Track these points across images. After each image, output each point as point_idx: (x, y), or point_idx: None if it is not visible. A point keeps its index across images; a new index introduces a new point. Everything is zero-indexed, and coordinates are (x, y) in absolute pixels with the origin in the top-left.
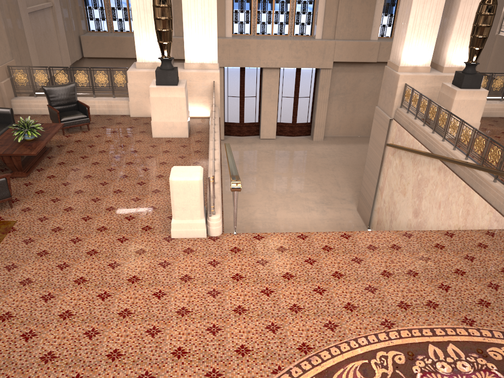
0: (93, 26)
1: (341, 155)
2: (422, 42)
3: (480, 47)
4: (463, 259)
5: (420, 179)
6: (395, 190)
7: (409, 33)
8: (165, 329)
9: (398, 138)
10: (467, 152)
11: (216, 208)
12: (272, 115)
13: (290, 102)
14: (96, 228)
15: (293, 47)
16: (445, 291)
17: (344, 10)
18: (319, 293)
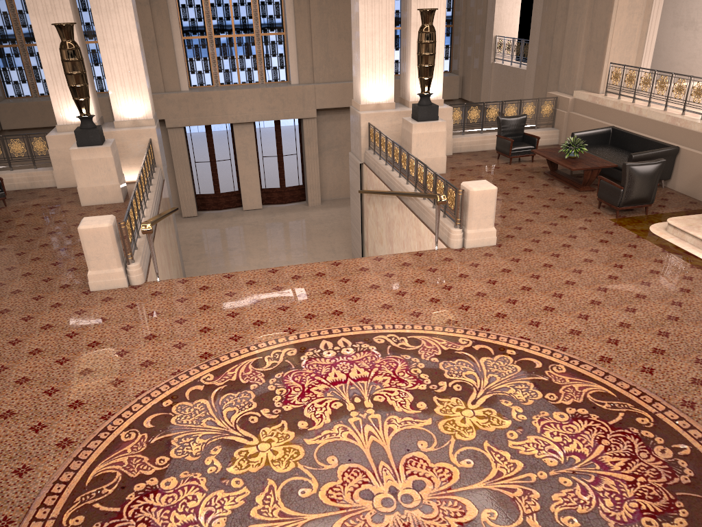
0: (12, 91)
1: (341, 218)
2: (379, 76)
3: (428, 76)
4: (382, 276)
5: (388, 222)
6: (376, 241)
7: (363, 68)
8: (74, 358)
9: (369, 183)
10: (415, 184)
11: (137, 258)
12: (253, 180)
13: (273, 162)
14: (10, 292)
15: (265, 97)
16: (354, 301)
17: (320, 48)
18: (232, 316)
